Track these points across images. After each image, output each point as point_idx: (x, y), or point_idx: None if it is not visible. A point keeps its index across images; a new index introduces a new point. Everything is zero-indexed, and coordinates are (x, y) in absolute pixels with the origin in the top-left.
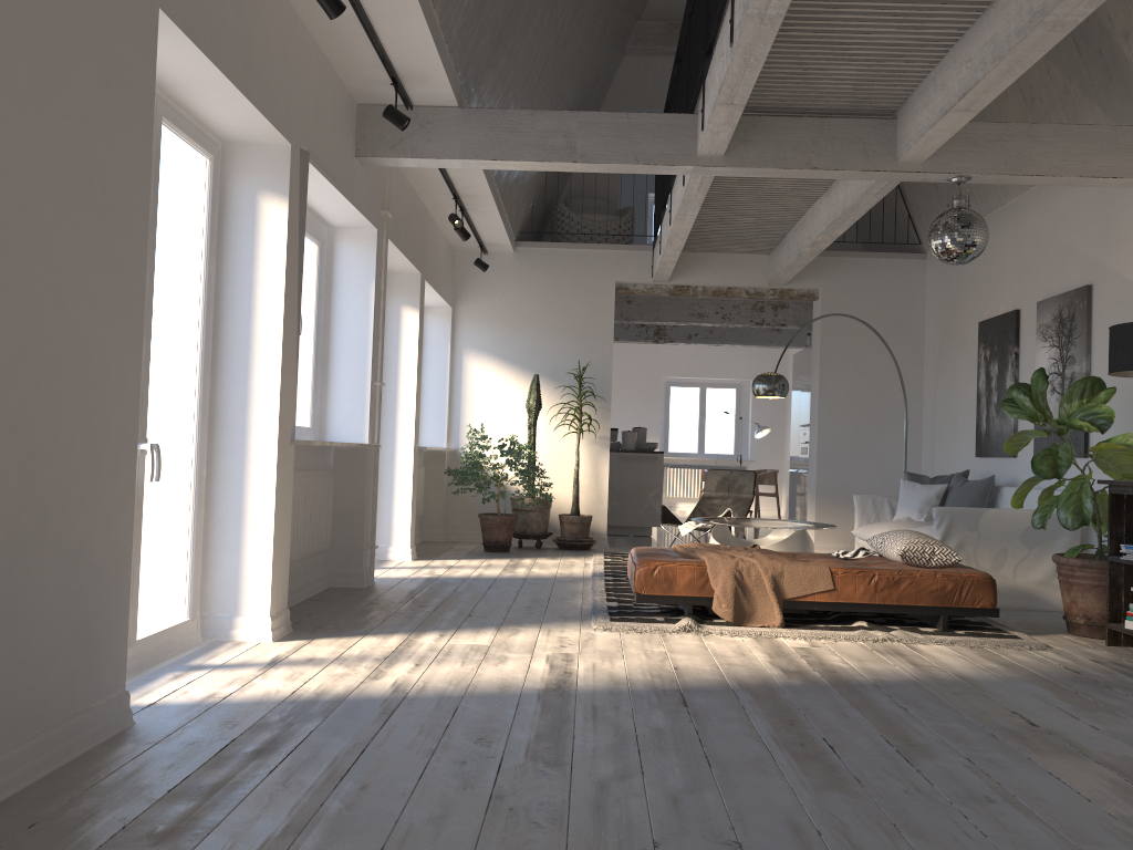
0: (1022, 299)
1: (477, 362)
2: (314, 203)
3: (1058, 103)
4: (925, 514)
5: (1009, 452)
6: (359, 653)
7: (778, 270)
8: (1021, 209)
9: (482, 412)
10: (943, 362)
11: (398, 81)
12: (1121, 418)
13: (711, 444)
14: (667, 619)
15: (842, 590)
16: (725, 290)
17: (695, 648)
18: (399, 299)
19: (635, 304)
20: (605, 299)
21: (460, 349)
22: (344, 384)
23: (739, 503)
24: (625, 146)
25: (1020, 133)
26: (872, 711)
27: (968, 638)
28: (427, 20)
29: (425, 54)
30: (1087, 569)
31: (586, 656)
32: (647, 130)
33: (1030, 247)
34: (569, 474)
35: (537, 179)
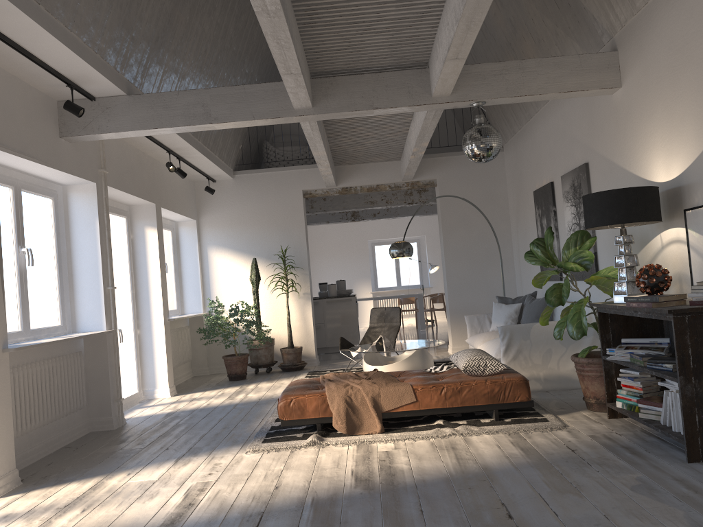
0: (554, 174)
1: (217, 253)
2: (35, 172)
3: (553, 42)
4: (509, 324)
5: (537, 286)
6: (50, 503)
7: (404, 171)
8: (547, 114)
9: (225, 286)
10: (519, 218)
11: (71, 83)
12: (614, 253)
13: (405, 279)
14: (305, 434)
15: (422, 401)
16: (375, 187)
17: (307, 462)
18: (143, 222)
19: (329, 200)
20: (297, 202)
21: (205, 246)
22: (85, 291)
23: (392, 329)
24: (244, 108)
25: (514, 67)
26: (395, 517)
27: (510, 425)
28: (62, 40)
29: (77, 63)
30: (591, 365)
31: (219, 483)
32: (258, 95)
33: (554, 139)
34: (286, 320)
35: (240, 129)
